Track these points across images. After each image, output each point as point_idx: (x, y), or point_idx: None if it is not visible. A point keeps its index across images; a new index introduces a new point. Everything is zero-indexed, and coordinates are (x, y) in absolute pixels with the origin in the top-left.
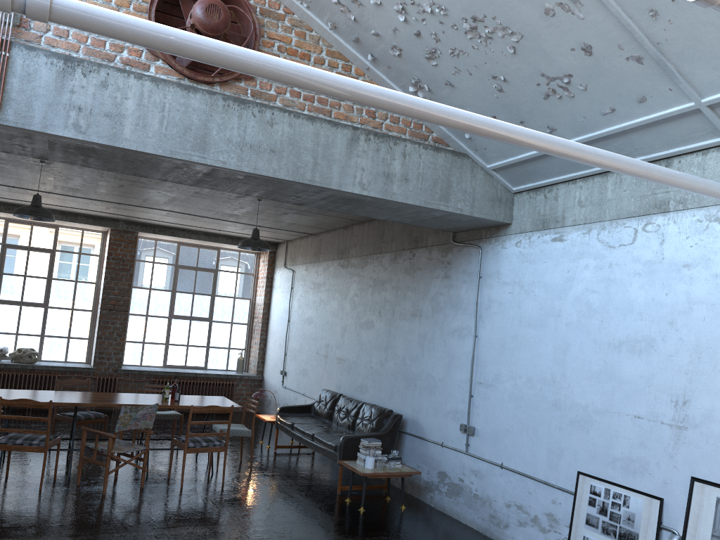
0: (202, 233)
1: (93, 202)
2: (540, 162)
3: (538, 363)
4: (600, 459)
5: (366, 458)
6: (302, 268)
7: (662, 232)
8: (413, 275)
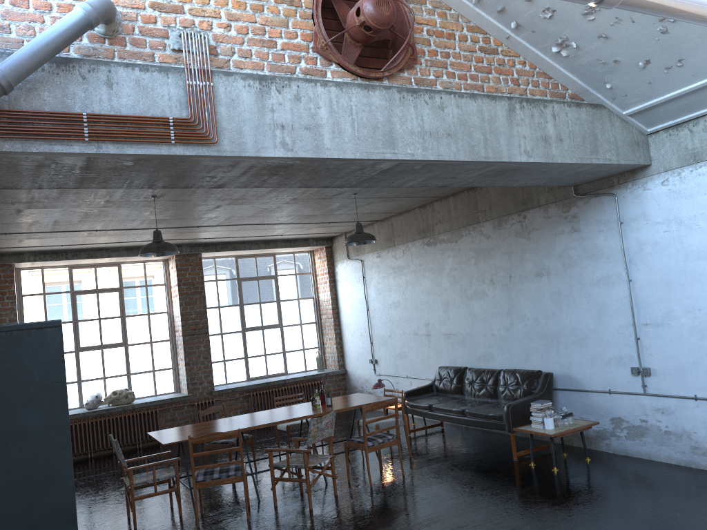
0: (261, 241)
1: (170, 230)
2: (689, 97)
3: None
4: None
5: (545, 420)
6: (373, 255)
7: None
8: (528, 237)
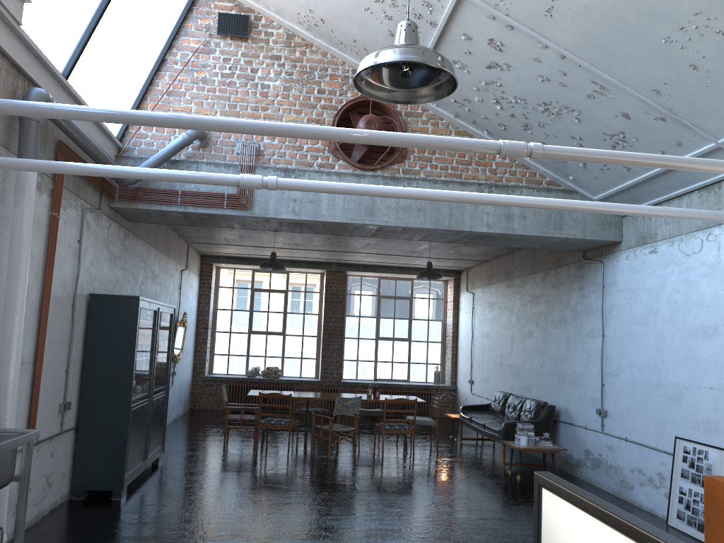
0: (396, 267)
1: (311, 251)
2: (630, 191)
3: (645, 353)
4: (689, 425)
5: (520, 437)
6: (479, 290)
7: (718, 240)
8: (558, 290)
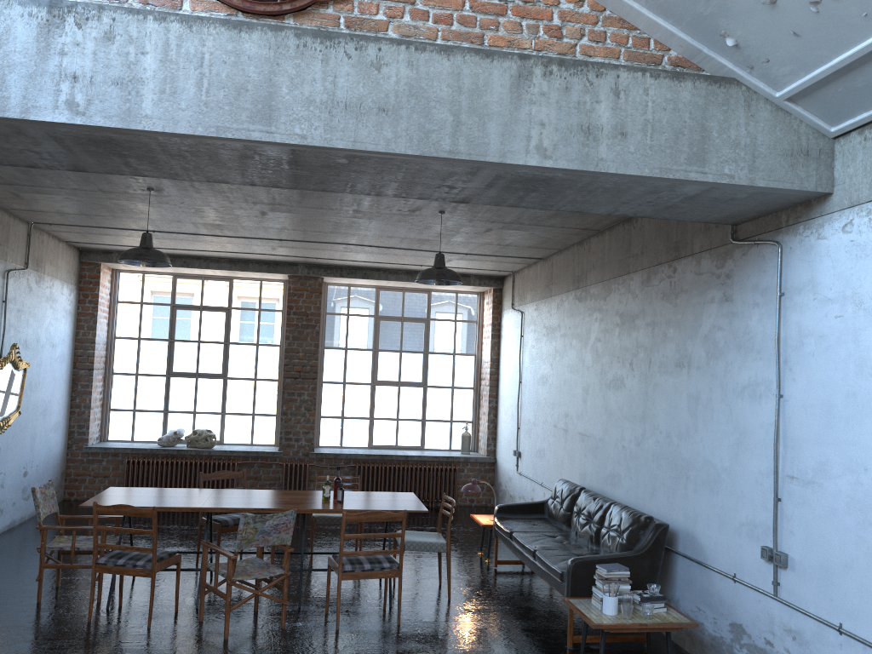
0: (403, 271)
1: (251, 241)
2: None
3: None
4: None
5: (604, 598)
6: (532, 307)
7: None
8: (674, 303)
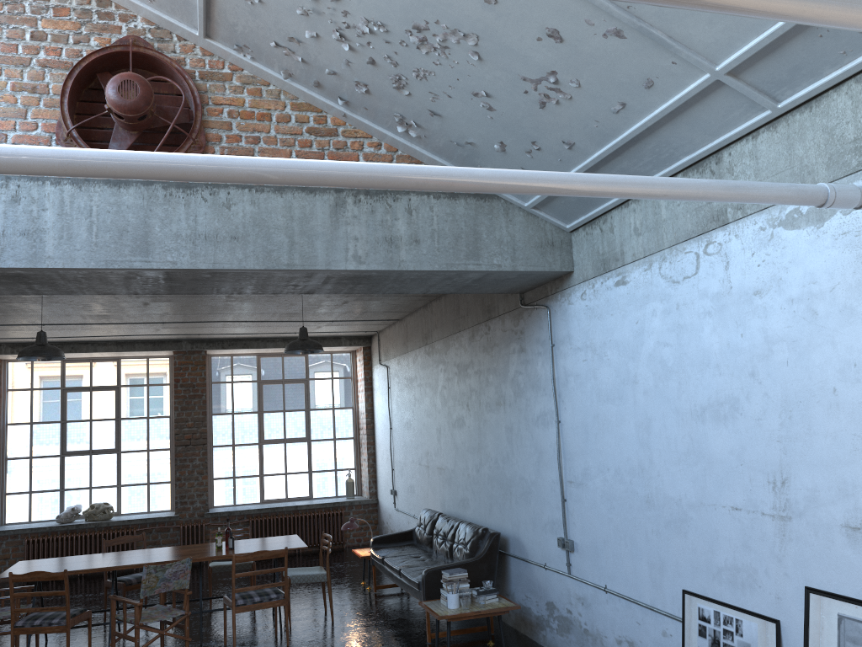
0: (279, 339)
1: (136, 326)
2: None
3: (623, 449)
4: (704, 571)
5: (447, 596)
6: (395, 362)
7: (725, 252)
8: (491, 354)
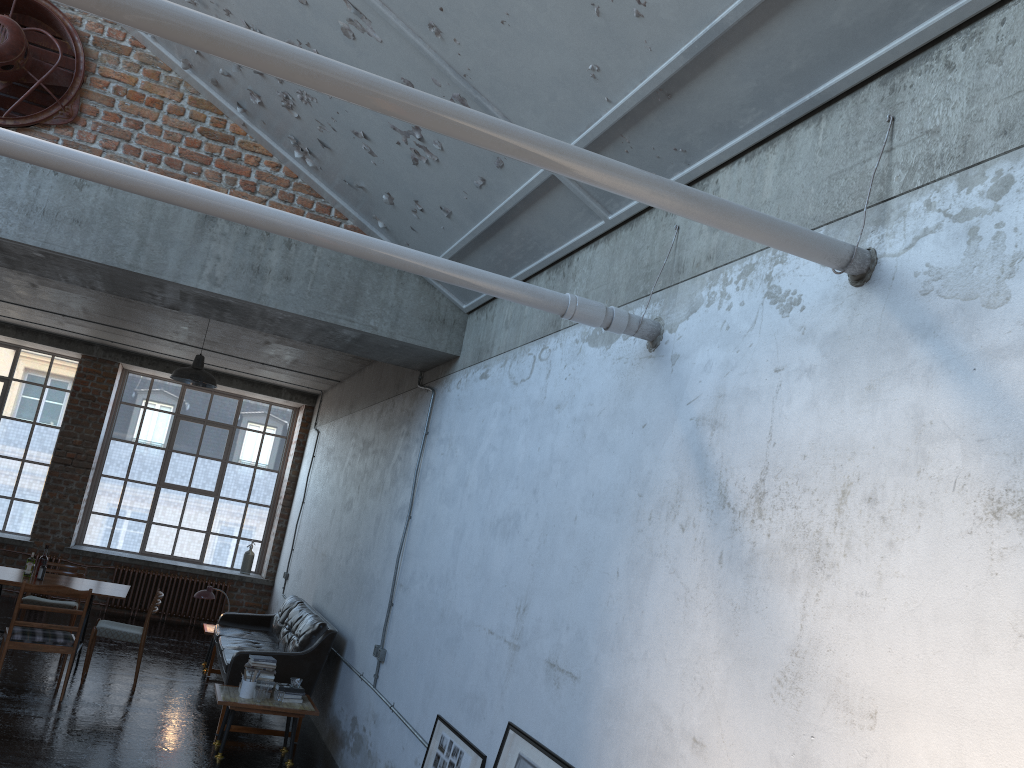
0: (210, 371)
1: (33, 311)
2: (466, 263)
3: (441, 555)
4: (456, 696)
5: (242, 682)
6: (325, 428)
7: (551, 359)
8: (388, 434)
